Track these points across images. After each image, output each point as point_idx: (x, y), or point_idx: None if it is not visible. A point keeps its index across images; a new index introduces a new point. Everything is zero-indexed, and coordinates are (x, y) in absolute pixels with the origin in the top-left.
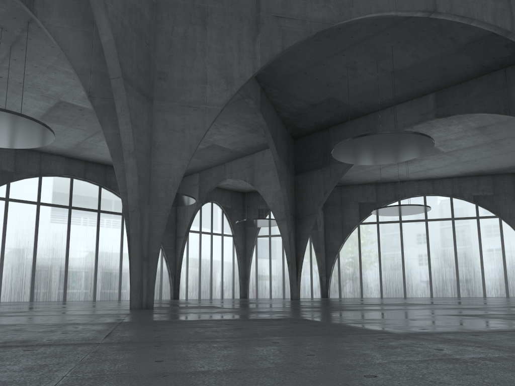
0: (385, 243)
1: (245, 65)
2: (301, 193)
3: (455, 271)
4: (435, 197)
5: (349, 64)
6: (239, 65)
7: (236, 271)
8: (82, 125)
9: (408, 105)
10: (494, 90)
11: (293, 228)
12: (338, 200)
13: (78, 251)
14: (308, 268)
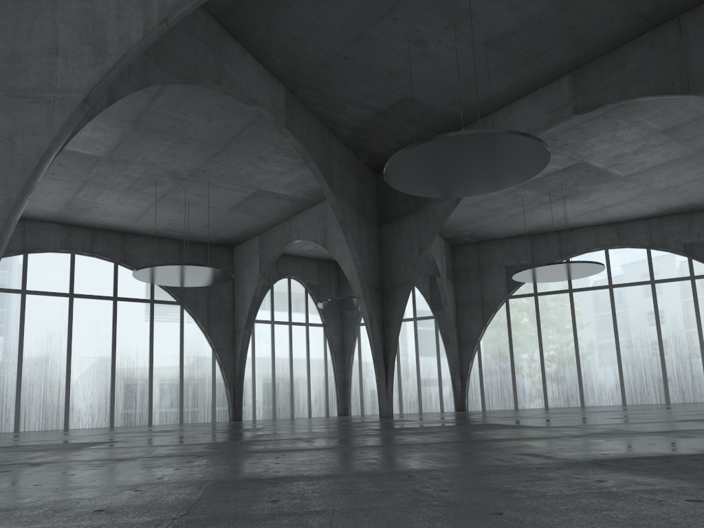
0: (549, 324)
1: (129, 20)
2: (387, 253)
3: (660, 362)
4: (623, 250)
5: (410, 34)
6: (119, 21)
7: (331, 376)
8: (58, 173)
9: (532, 99)
10: (662, 55)
11: (378, 308)
12: (474, 264)
13: (86, 356)
14: (435, 367)
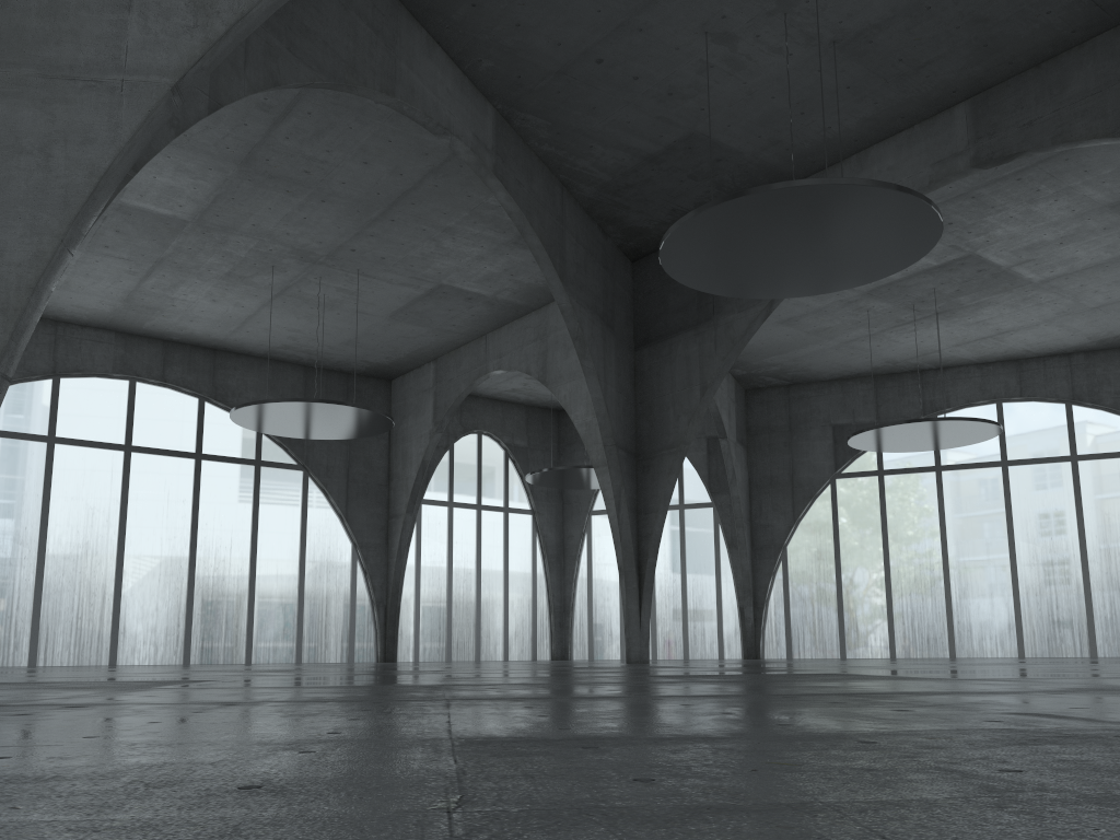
0: (901, 522)
1: None
2: (648, 394)
3: (1084, 590)
4: (1026, 404)
5: (709, 23)
6: None
7: (542, 595)
8: (114, 246)
9: (902, 142)
10: None
11: (629, 482)
12: (781, 420)
13: (148, 548)
14: (712, 586)
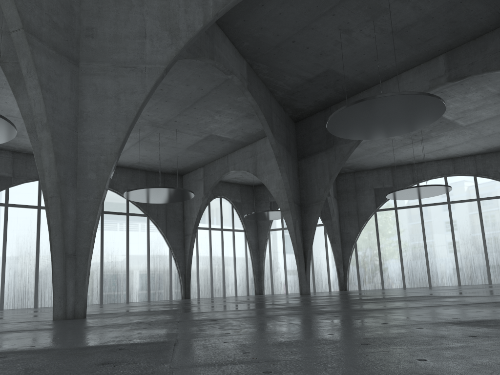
0: (405, 229)
1: (193, 14)
2: (305, 179)
3: (485, 255)
4: (457, 177)
5: (341, 25)
6: (186, 14)
7: (250, 267)
8: None
9: (416, 71)
10: None
11: (299, 217)
12: (352, 187)
13: None
14: (324, 260)
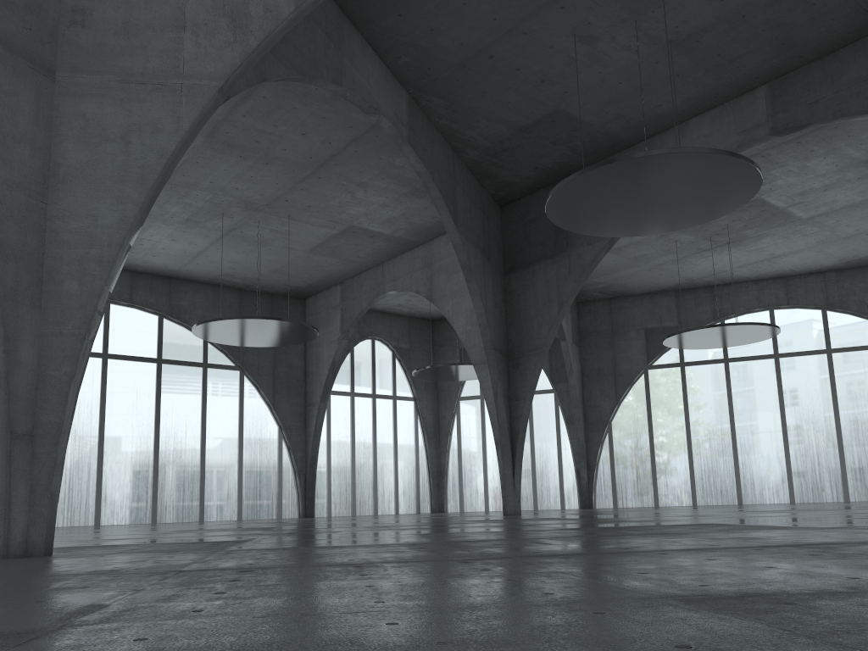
0: (699, 402)
1: None
2: (516, 308)
3: (838, 451)
4: (792, 311)
5: (577, 28)
6: None
7: (423, 463)
8: None
9: (715, 116)
10: None
11: (503, 376)
12: (605, 325)
13: (122, 434)
14: (554, 453)
